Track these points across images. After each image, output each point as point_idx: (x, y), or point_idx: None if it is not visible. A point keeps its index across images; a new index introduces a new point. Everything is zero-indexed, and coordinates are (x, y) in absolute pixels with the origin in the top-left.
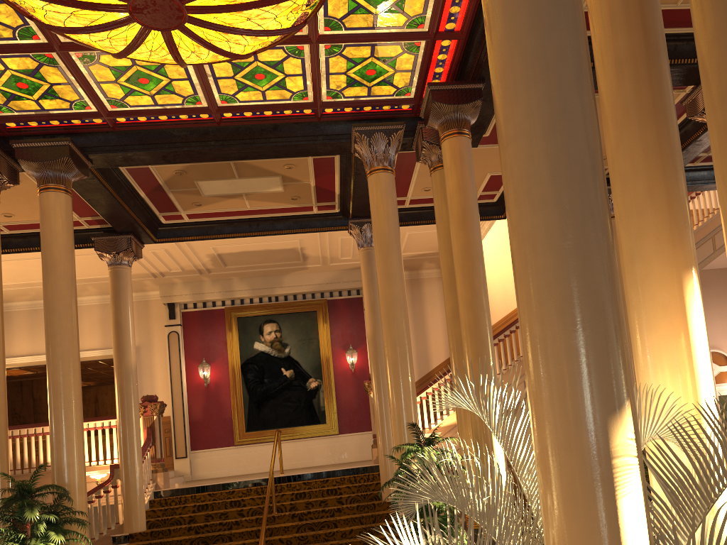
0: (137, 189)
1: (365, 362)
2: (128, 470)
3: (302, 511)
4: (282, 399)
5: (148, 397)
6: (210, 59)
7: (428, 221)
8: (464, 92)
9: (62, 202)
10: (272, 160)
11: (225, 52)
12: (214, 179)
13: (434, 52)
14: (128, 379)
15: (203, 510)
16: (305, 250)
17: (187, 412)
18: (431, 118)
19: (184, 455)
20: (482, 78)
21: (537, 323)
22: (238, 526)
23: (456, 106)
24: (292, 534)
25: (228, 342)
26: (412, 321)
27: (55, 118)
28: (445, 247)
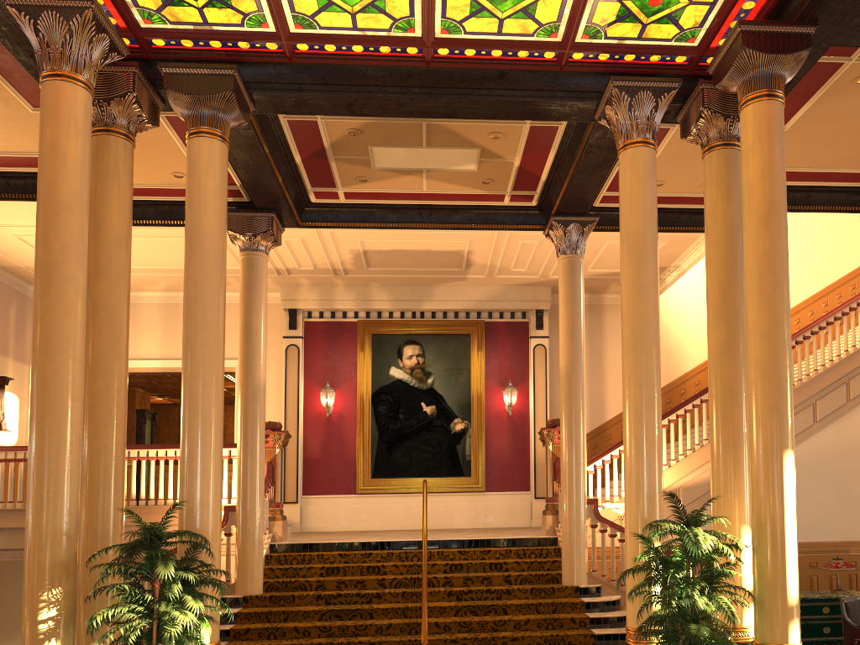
0: (294, 151)
1: (526, 405)
2: (247, 515)
3: (459, 588)
4: (419, 441)
5: (270, 424)
6: None
7: None
8: (787, 38)
9: (218, 153)
10: (477, 125)
11: None
12: (394, 146)
13: None
14: (255, 399)
15: (333, 574)
16: (472, 254)
17: (302, 447)
18: (731, 72)
19: (295, 500)
20: (815, 19)
21: None
22: (379, 599)
23: (774, 56)
24: (450, 618)
25: (358, 364)
26: (587, 358)
27: (218, 37)
28: (718, 256)
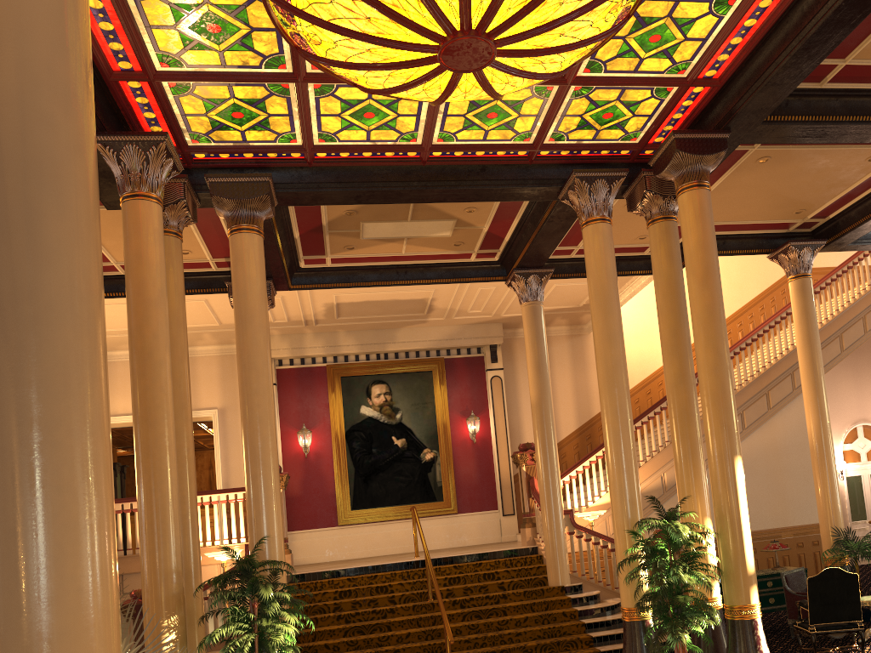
0: (295, 229)
1: (487, 431)
2: None
3: (461, 597)
4: (392, 472)
5: None
6: (470, 99)
7: None
8: (709, 142)
9: (257, 245)
10: (456, 203)
11: (495, 93)
12: (383, 221)
13: (682, 98)
14: None
15: (345, 597)
16: (435, 301)
17: None
18: (669, 167)
19: None
20: (728, 128)
21: None
22: (393, 614)
23: (701, 156)
24: (459, 623)
25: (330, 405)
26: None
27: (253, 151)
28: (667, 306)
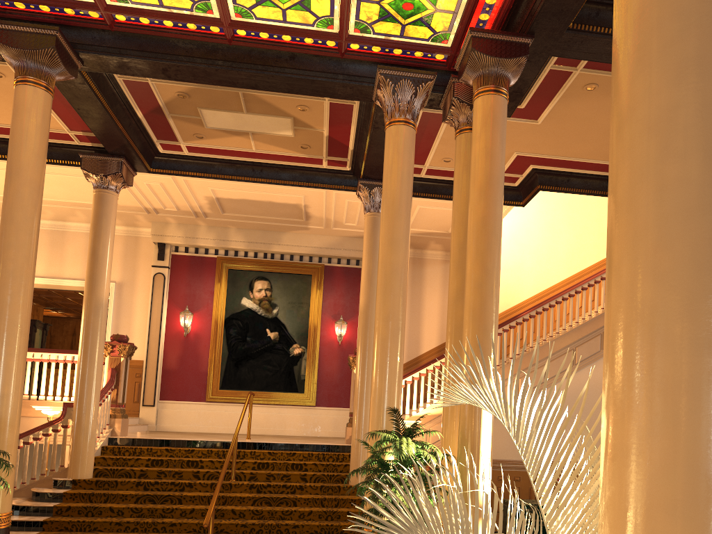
0: (134, 107)
1: (354, 336)
2: (82, 411)
3: (261, 482)
4: (262, 361)
5: (117, 337)
6: None
7: (442, 195)
8: (509, 45)
9: (40, 100)
10: (285, 98)
11: None
12: (220, 110)
13: None
14: (96, 313)
15: (157, 466)
16: (309, 208)
17: (162, 359)
18: (467, 69)
19: (152, 404)
20: (531, 32)
21: (649, 279)
22: (191, 488)
23: (498, 59)
24: (247, 506)
25: (215, 293)
26: (408, 301)
27: (44, 3)
28: (459, 219)
